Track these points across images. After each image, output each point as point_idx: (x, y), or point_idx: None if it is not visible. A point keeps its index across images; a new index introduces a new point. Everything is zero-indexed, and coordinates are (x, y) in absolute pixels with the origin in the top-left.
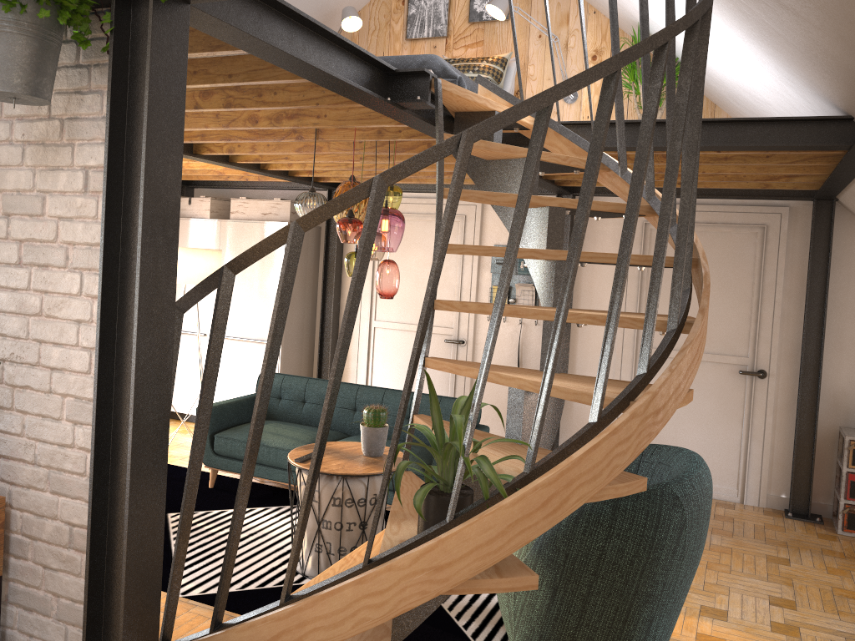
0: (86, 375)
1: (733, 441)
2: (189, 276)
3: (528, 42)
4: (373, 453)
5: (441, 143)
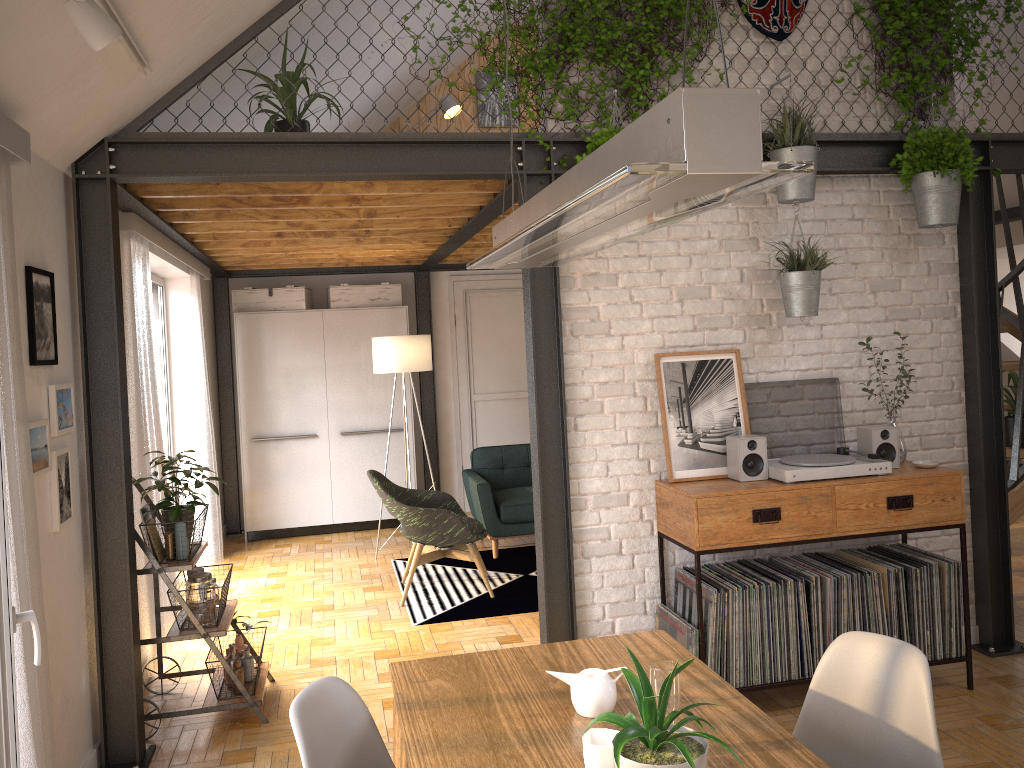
0: (939, 377)
1: None
2: (423, 363)
3: None
4: None
5: None
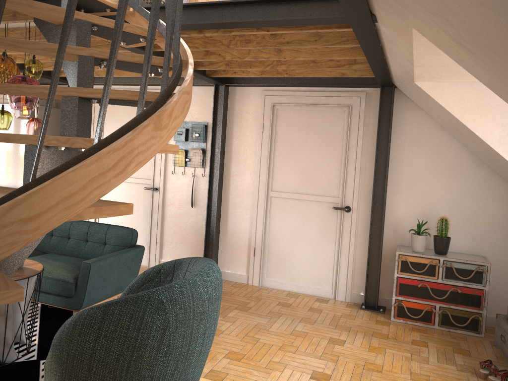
0: None
1: (329, 256)
2: None
3: None
4: None
5: None
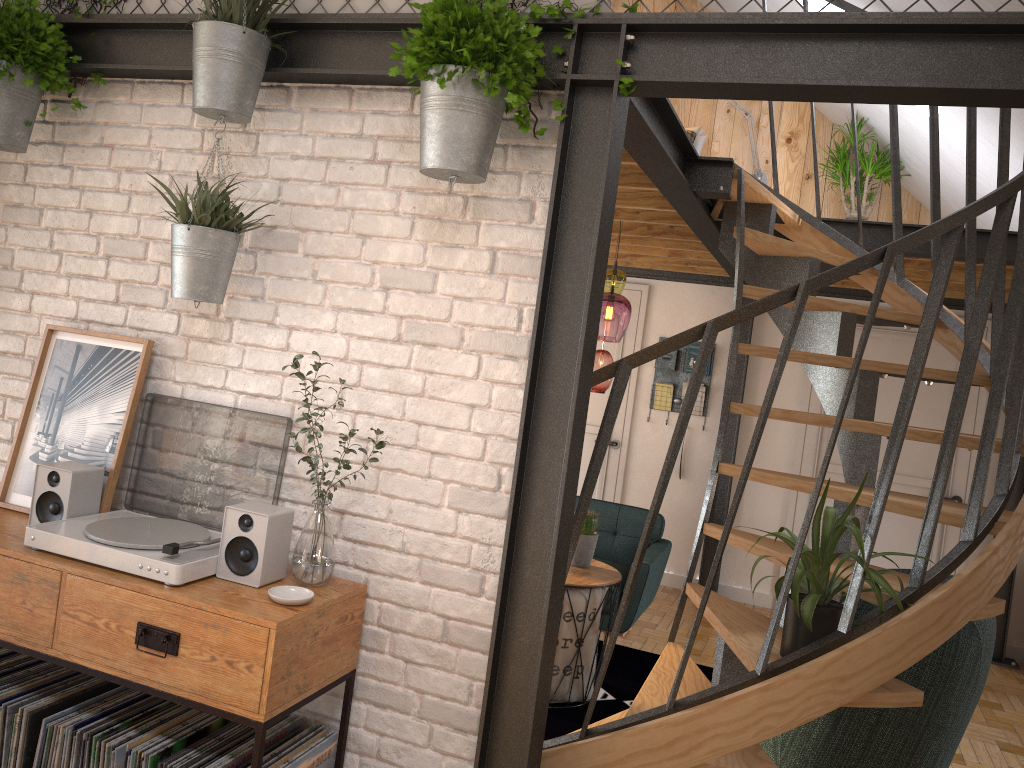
0: (477, 461)
1: None
2: None
3: (715, 116)
4: (582, 563)
5: (866, 255)
